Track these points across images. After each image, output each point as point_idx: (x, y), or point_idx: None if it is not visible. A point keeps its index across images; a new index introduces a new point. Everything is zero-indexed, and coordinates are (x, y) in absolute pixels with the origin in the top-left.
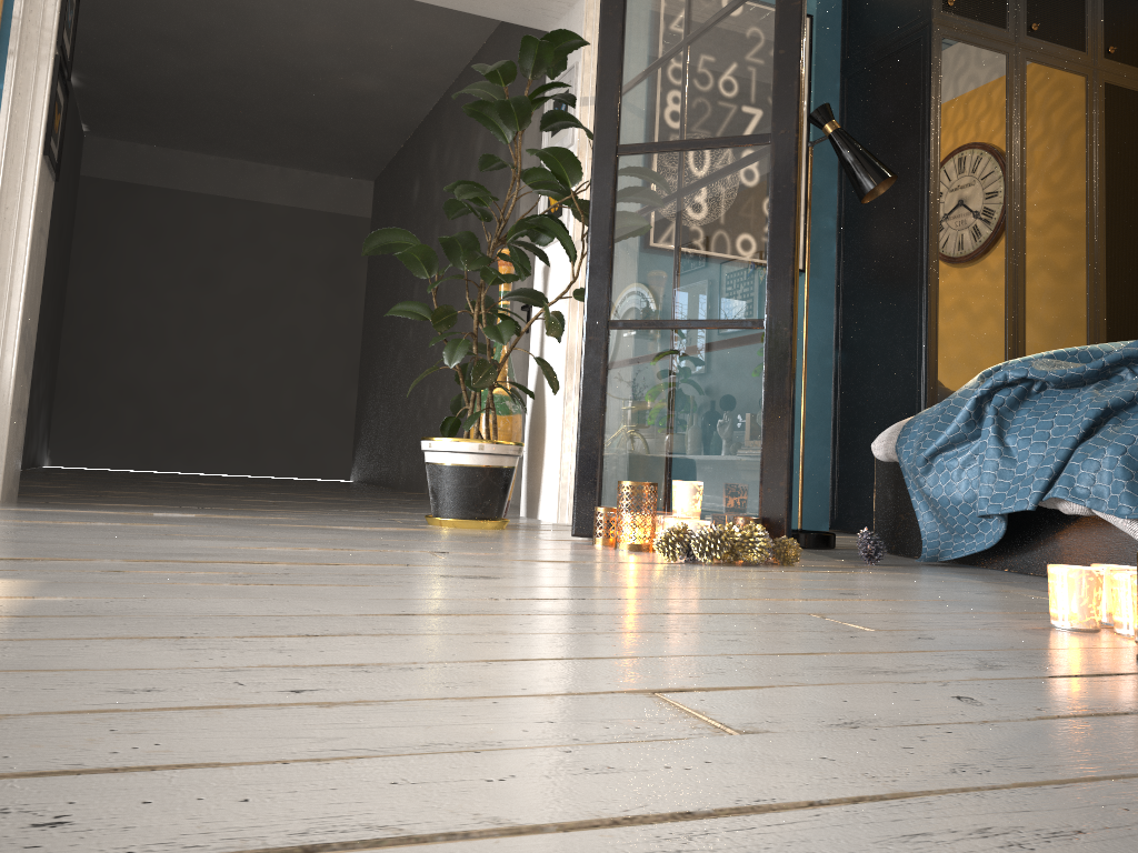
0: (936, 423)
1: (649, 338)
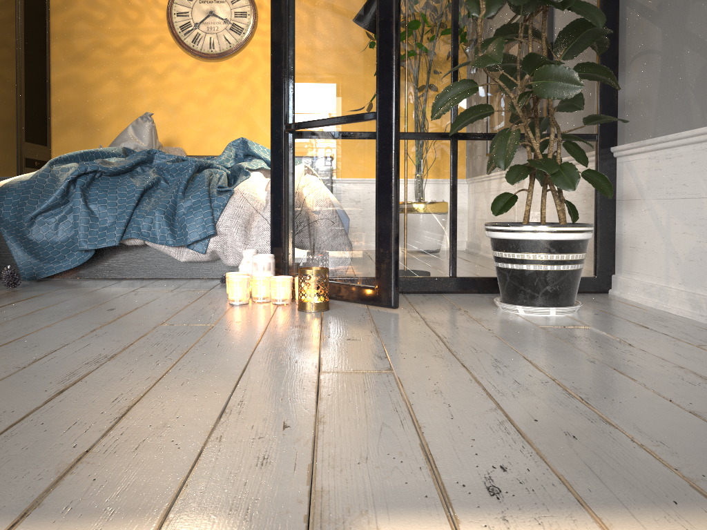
0: (30, 194)
1: None
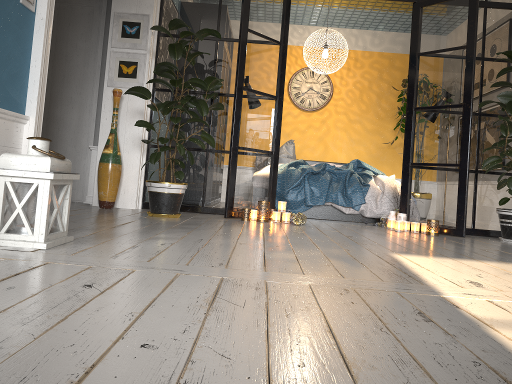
0: (285, 180)
1: (247, 153)
